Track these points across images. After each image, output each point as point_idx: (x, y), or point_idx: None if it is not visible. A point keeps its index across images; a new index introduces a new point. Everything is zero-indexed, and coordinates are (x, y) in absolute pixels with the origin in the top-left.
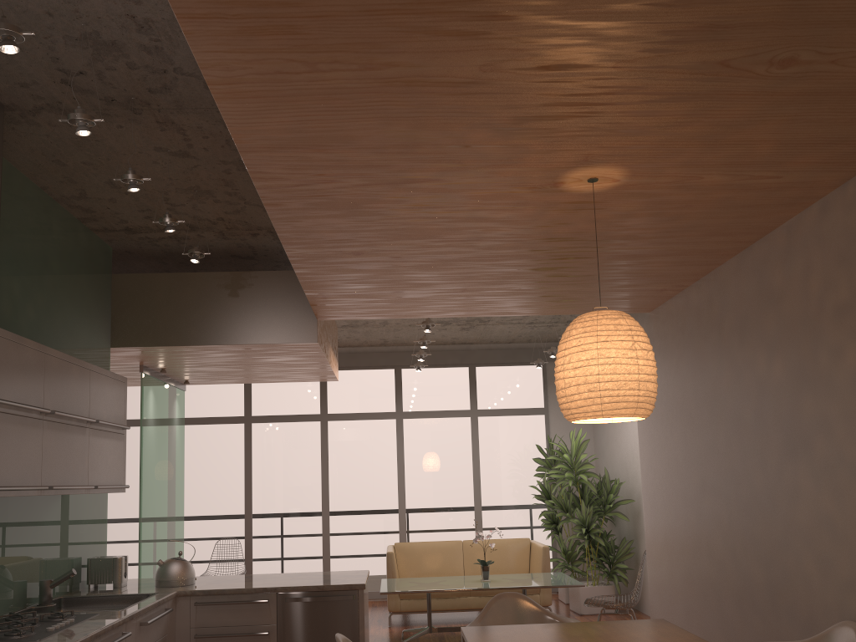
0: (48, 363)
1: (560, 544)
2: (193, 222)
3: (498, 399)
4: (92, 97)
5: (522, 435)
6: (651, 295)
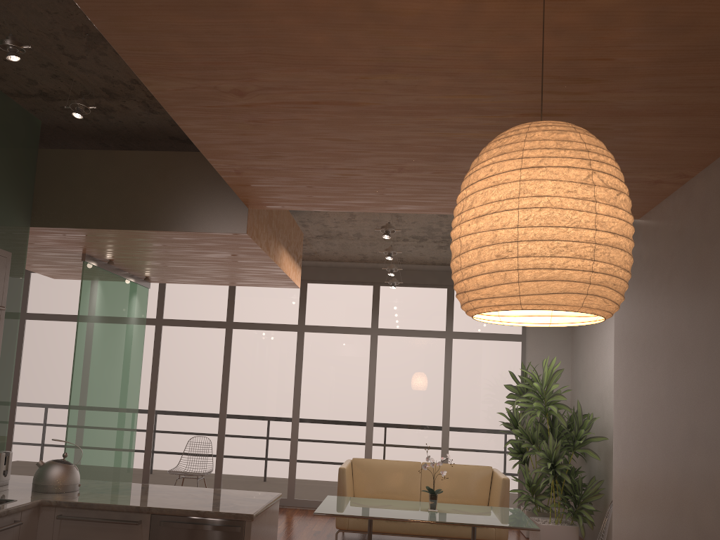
0: None
1: (525, 476)
2: (107, 86)
3: (475, 323)
4: None
5: (496, 361)
6: (642, 190)
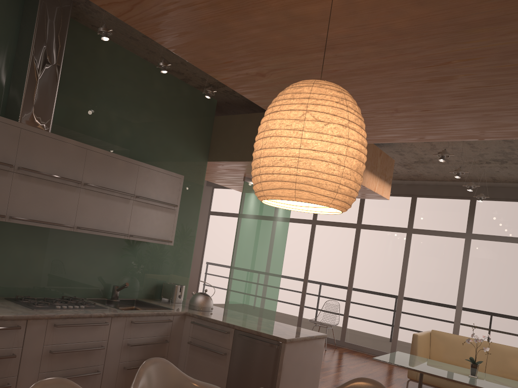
0: (90, 155)
1: None
2: None
3: None
4: None
5: None
6: None
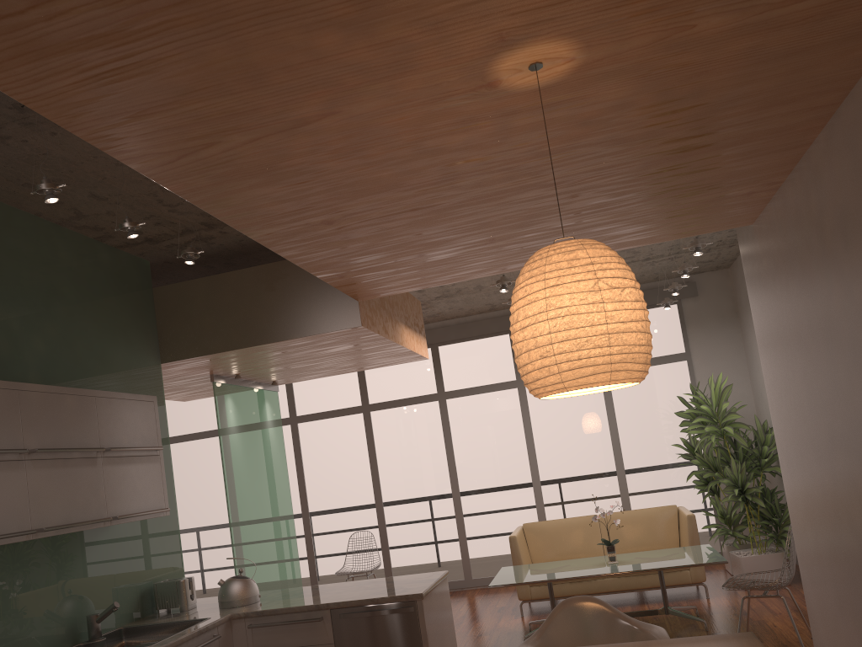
0: (26, 399)
1: (716, 508)
2: (205, 220)
3: None
4: (0, 108)
5: (662, 387)
6: (739, 203)
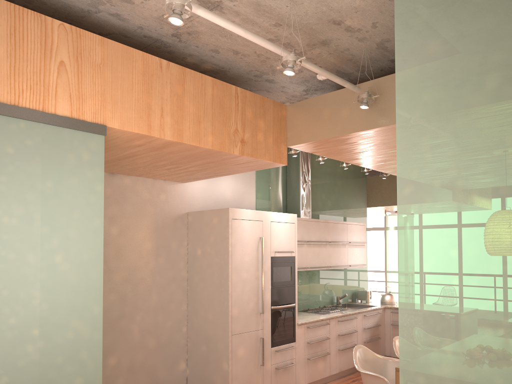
0: (329, 225)
1: None
2: None
3: None
4: None
5: None
6: None
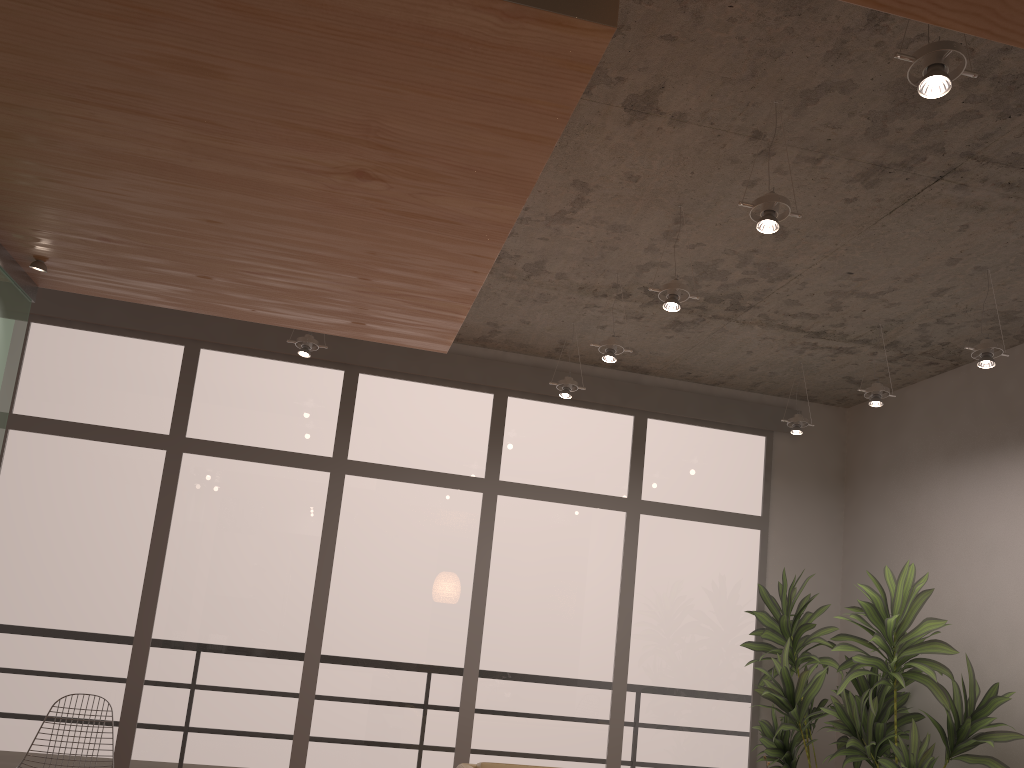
0: None
1: None
2: None
3: (681, 488)
4: None
5: (716, 563)
6: None
